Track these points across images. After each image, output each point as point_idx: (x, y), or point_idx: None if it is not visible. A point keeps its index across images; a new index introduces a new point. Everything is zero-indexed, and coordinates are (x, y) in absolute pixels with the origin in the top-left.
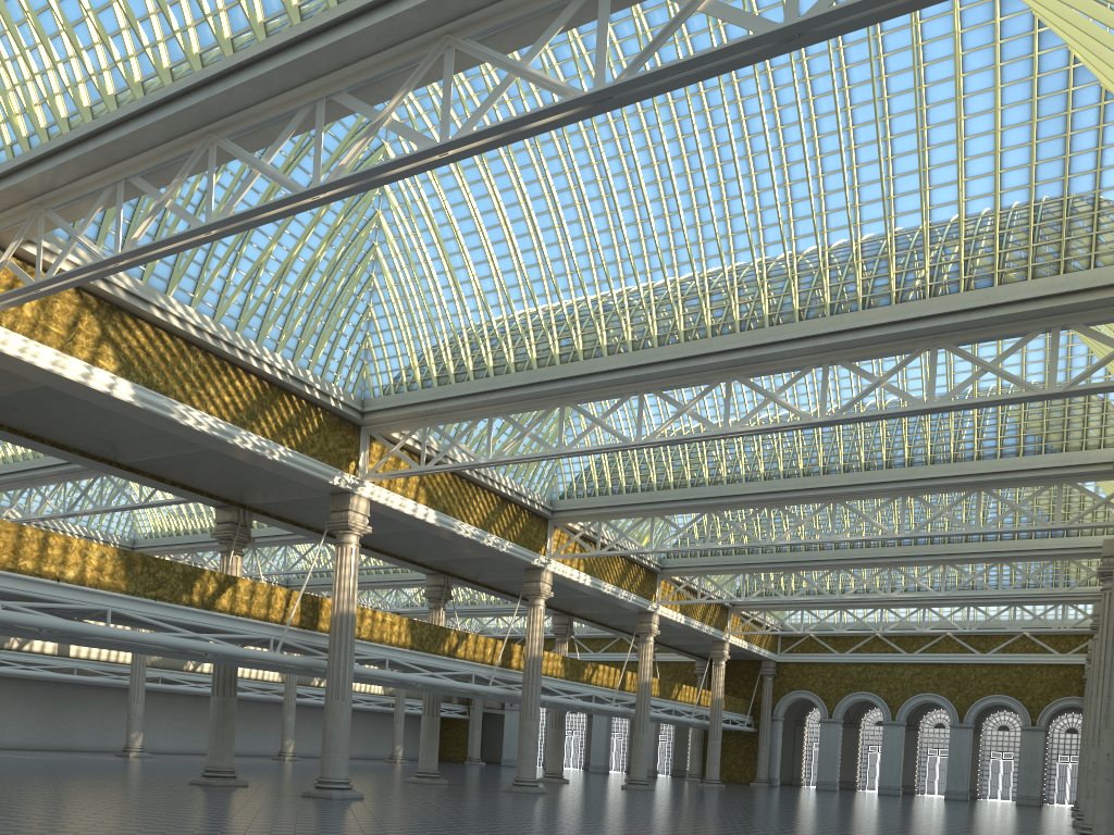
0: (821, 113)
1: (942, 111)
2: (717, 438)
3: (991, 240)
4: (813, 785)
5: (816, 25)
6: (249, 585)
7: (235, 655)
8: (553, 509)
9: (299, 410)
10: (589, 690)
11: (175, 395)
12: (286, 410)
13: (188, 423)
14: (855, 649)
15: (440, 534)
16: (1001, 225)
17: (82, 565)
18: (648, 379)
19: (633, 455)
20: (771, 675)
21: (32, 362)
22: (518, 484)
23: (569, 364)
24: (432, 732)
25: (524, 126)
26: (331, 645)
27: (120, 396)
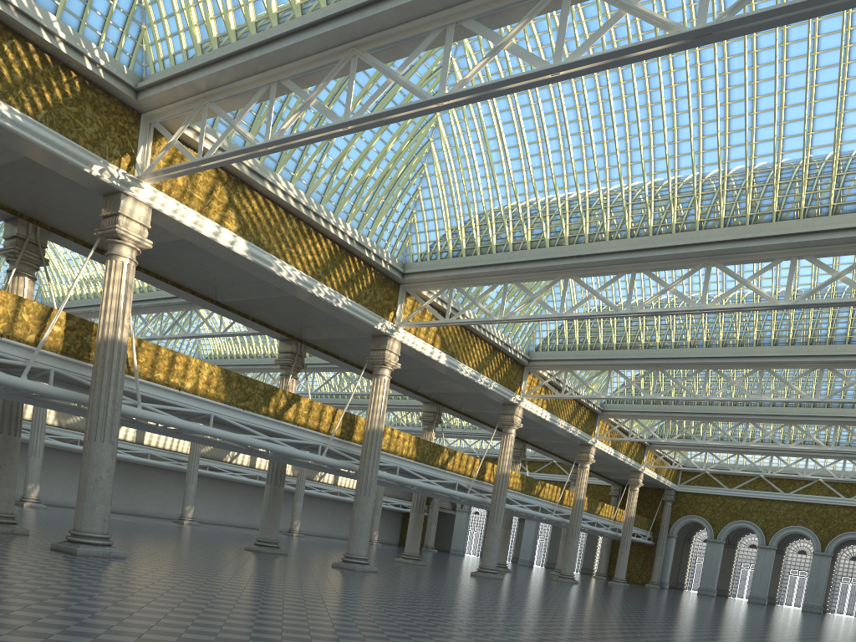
0: (823, 49)
1: None
2: (693, 313)
3: None
4: (693, 590)
5: None
6: (308, 403)
7: (295, 455)
8: (529, 358)
9: (358, 269)
10: (537, 502)
11: (274, 252)
12: (349, 268)
13: (282, 274)
14: (741, 486)
15: (445, 372)
16: None
17: (196, 379)
18: (641, 262)
19: (599, 319)
20: (671, 501)
21: (180, 221)
22: (506, 337)
23: (576, 245)
24: (417, 525)
25: (629, 54)
26: (363, 453)
27: (237, 250)
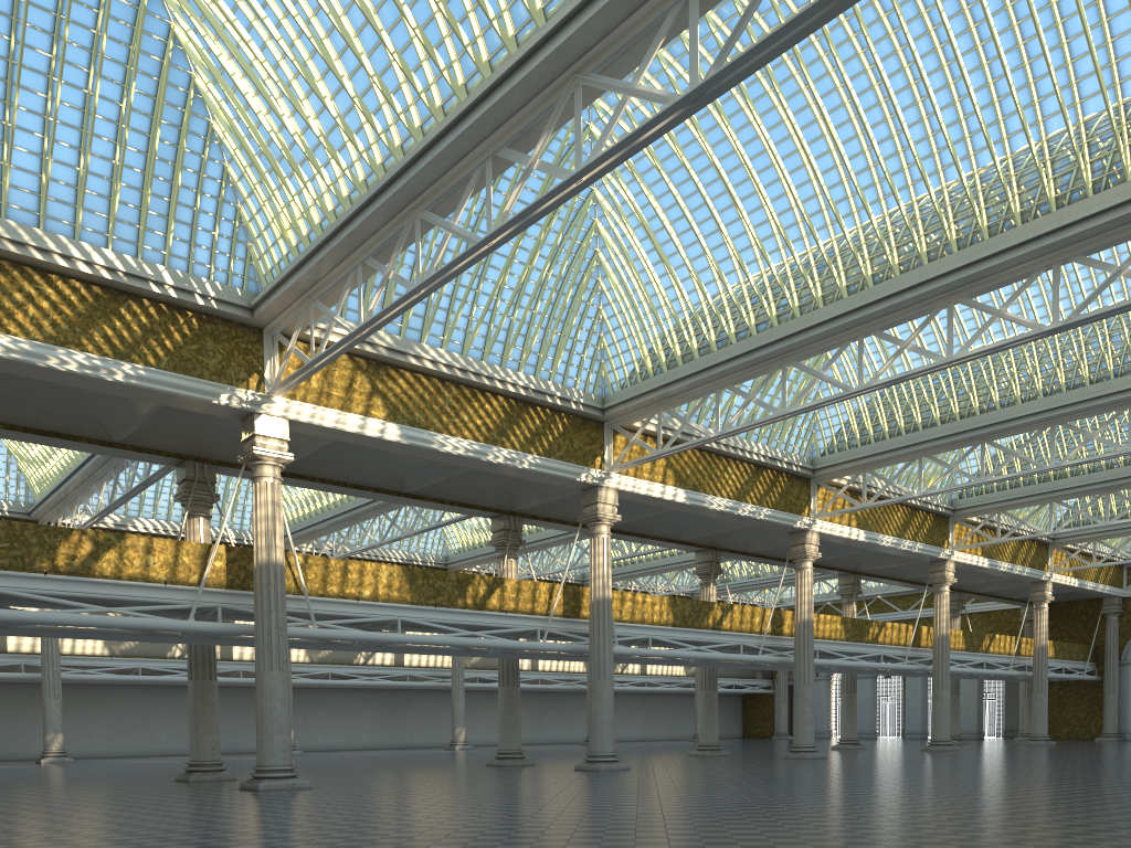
0: None
1: None
2: (941, 368)
3: None
4: None
5: None
6: (515, 584)
7: (506, 647)
8: (813, 468)
9: (544, 419)
10: (875, 650)
11: (434, 427)
12: (532, 421)
13: (447, 450)
14: None
15: (693, 511)
16: None
17: (375, 585)
18: (866, 322)
19: (893, 396)
20: (1116, 613)
21: (320, 424)
22: (772, 449)
23: (786, 323)
24: (710, 705)
25: (638, 139)
26: (590, 630)
27: (389, 438)
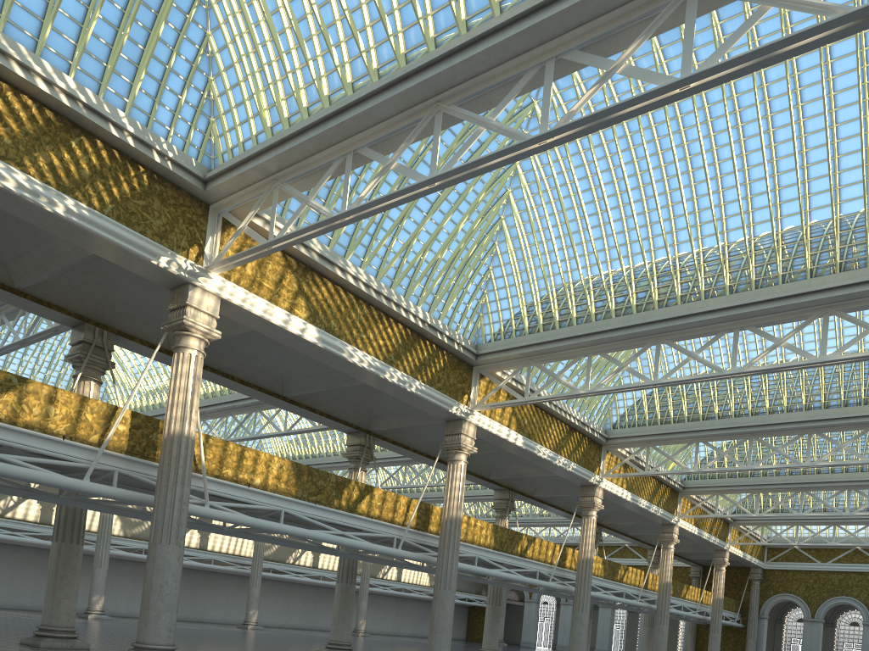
0: None
1: None
2: (813, 366)
3: None
4: None
5: None
6: (381, 493)
7: (370, 549)
8: (607, 437)
9: (430, 352)
10: (620, 588)
11: (345, 338)
12: (421, 352)
13: (353, 361)
14: (836, 560)
15: (522, 455)
16: None
17: (266, 474)
18: (745, 318)
19: (682, 391)
20: (759, 580)
21: (249, 310)
22: (582, 416)
23: (667, 308)
24: (495, 618)
25: (779, 50)
26: (441, 544)
27: (308, 338)
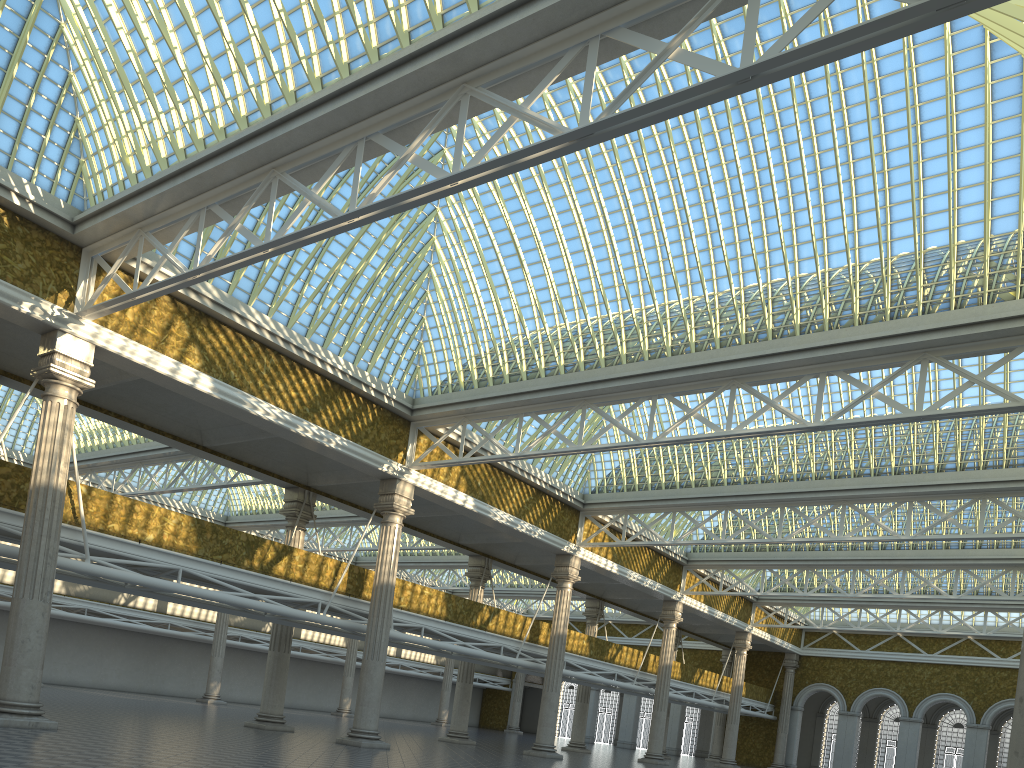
0: (824, 149)
1: (936, 146)
2: (720, 439)
3: (982, 263)
4: None
5: (766, 68)
6: (303, 555)
7: (286, 614)
8: (584, 502)
9: (356, 405)
10: (611, 669)
11: (249, 389)
12: (345, 405)
13: (258, 413)
14: (876, 647)
15: (477, 519)
16: (991, 249)
17: (160, 530)
18: (661, 385)
19: (659, 455)
20: (793, 667)
21: (129, 358)
22: (553, 478)
23: (592, 371)
24: (464, 697)
25: (521, 159)
26: (371, 611)
27: (201, 388)
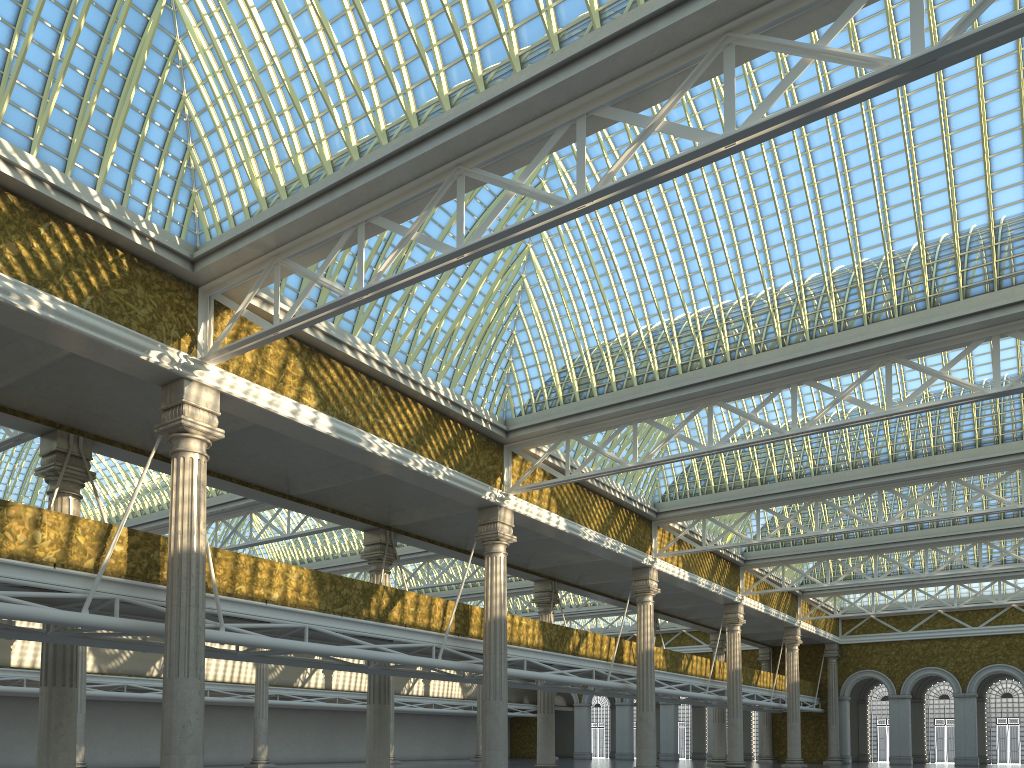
0: (992, 97)
1: None
2: (879, 420)
3: None
4: (880, 760)
5: None
6: (414, 597)
7: (407, 662)
8: (657, 511)
9: (456, 433)
10: (686, 680)
11: (361, 425)
12: (446, 433)
13: (373, 450)
14: (918, 627)
15: (565, 540)
16: None
17: (284, 587)
18: (802, 371)
19: (736, 453)
20: (835, 657)
21: (253, 402)
22: (627, 489)
23: (717, 366)
24: (548, 728)
25: (826, 104)
26: (486, 648)
27: (320, 428)
